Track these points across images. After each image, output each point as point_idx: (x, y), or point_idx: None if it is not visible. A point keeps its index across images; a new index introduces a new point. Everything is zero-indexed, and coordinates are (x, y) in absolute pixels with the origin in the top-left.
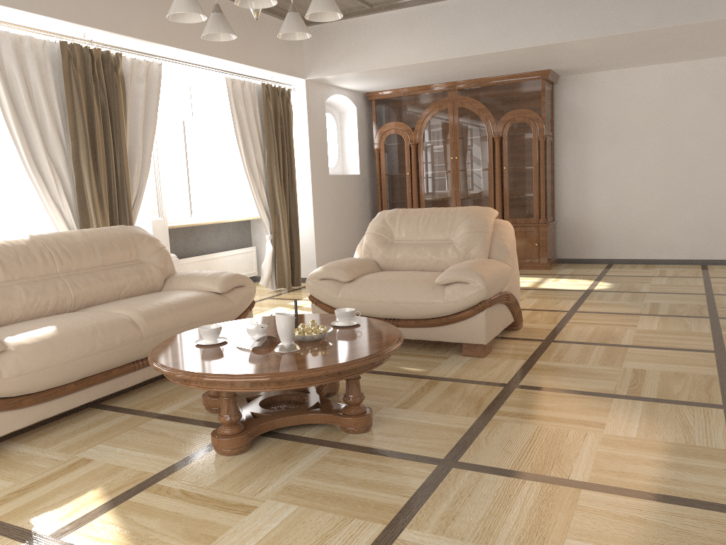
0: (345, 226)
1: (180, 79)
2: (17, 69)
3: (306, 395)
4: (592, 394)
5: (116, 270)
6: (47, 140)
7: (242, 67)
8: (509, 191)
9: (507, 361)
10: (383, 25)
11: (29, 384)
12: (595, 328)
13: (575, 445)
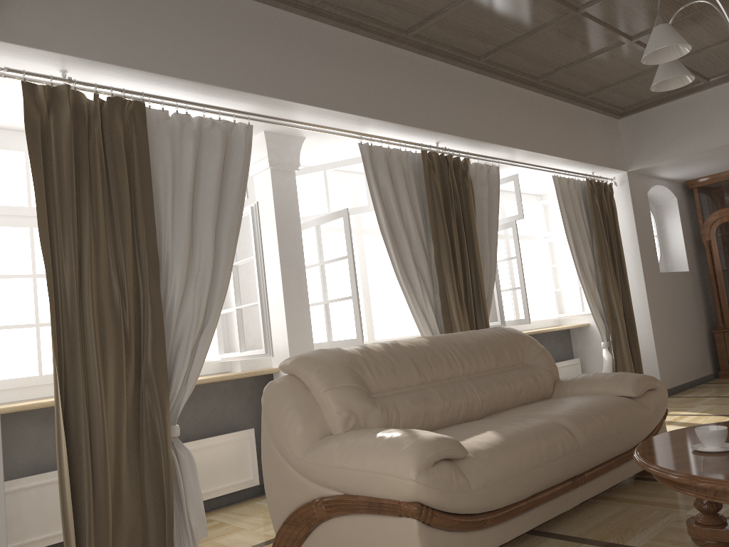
0: (682, 330)
1: None
2: (388, 180)
3: None
4: None
5: (510, 373)
6: (411, 246)
7: (567, 164)
8: None
9: None
10: (723, 97)
11: (492, 498)
12: None
13: None
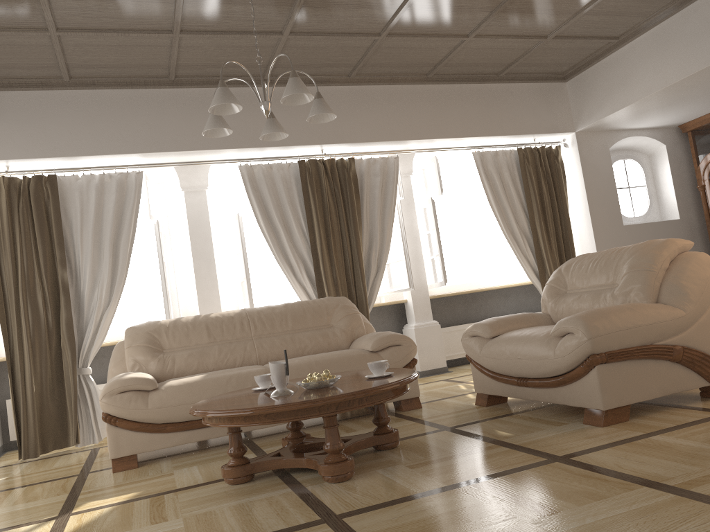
0: None
1: (456, 163)
2: (266, 189)
3: None
4: (629, 478)
5: (302, 333)
6: (293, 236)
7: (489, 139)
8: None
9: (620, 433)
10: (636, 52)
11: (169, 414)
12: None
13: (470, 527)
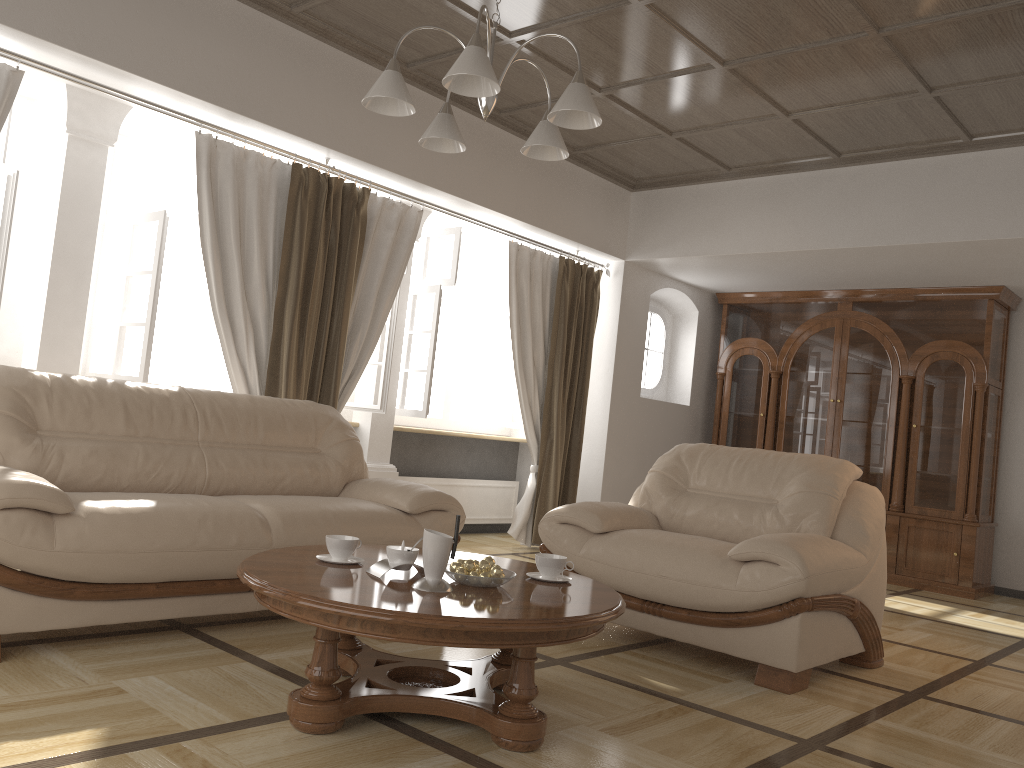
0: None
1: None
2: (231, 189)
3: (464, 676)
4: None
5: (279, 455)
6: (249, 280)
7: (534, 231)
8: (918, 463)
9: (827, 708)
10: (742, 195)
11: (89, 567)
12: (1013, 694)
13: None
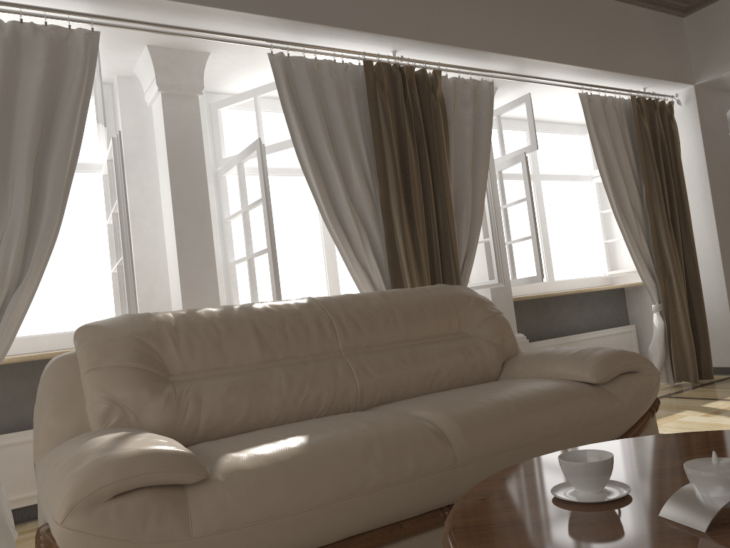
0: None
1: (521, 118)
2: (313, 100)
3: None
4: None
5: (426, 347)
6: (350, 185)
7: (601, 78)
8: None
9: None
10: None
11: None
12: None
13: None
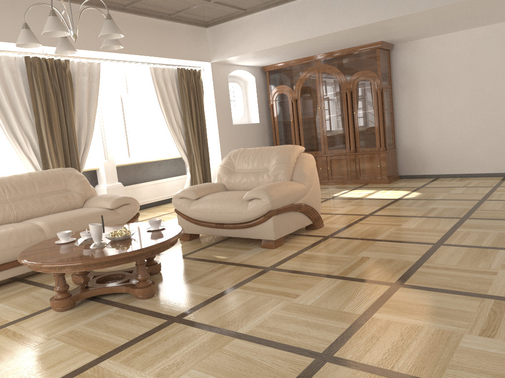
0: None
1: (129, 69)
2: None
3: (128, 274)
4: (315, 274)
5: (48, 196)
6: (20, 117)
7: (160, 59)
8: (359, 129)
9: (286, 251)
10: (255, 22)
11: None
12: (371, 227)
13: (264, 309)
